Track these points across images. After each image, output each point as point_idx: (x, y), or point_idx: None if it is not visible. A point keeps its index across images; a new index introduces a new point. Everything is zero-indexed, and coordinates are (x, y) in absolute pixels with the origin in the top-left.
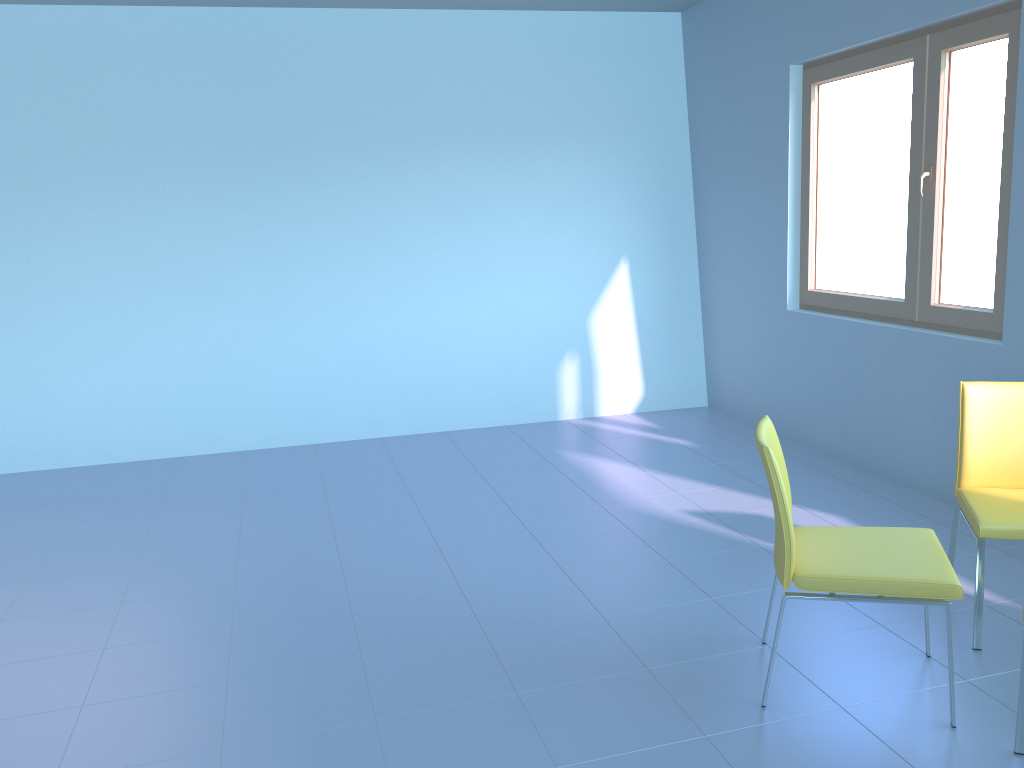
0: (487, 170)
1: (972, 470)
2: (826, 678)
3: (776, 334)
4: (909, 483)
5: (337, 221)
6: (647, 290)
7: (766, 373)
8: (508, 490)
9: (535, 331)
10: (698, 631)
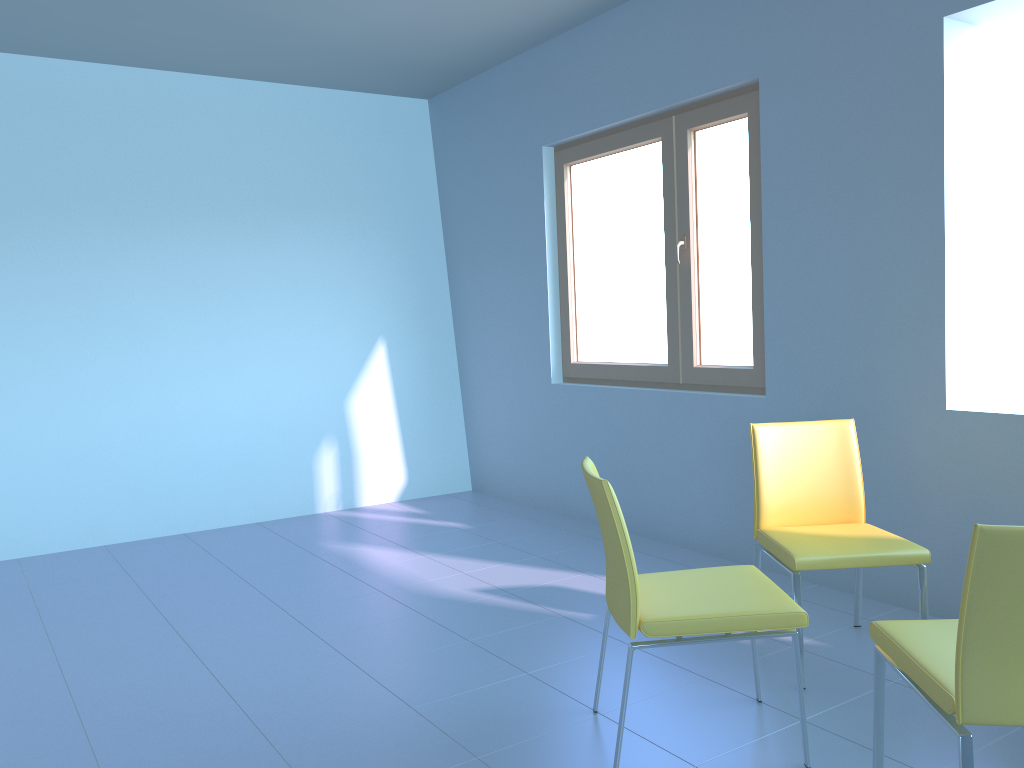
0: (231, 243)
1: (769, 510)
2: (670, 738)
3: (542, 409)
4: (686, 543)
5: (51, 293)
6: (406, 372)
7: (533, 449)
8: (273, 587)
9: (289, 416)
10: (523, 709)
